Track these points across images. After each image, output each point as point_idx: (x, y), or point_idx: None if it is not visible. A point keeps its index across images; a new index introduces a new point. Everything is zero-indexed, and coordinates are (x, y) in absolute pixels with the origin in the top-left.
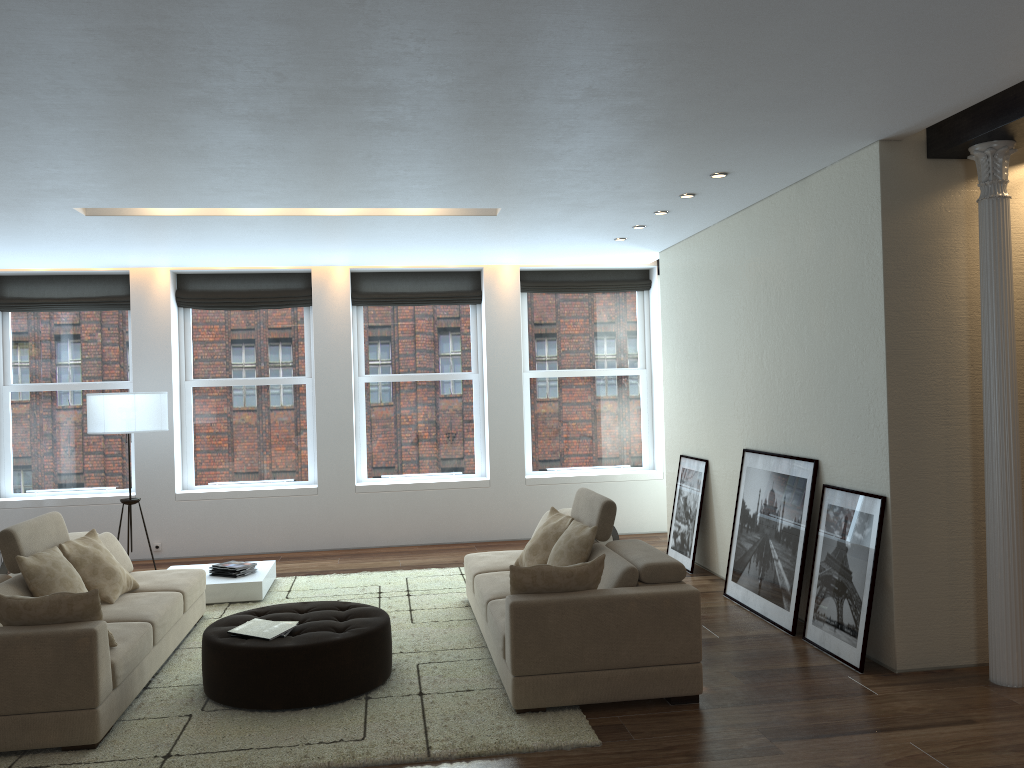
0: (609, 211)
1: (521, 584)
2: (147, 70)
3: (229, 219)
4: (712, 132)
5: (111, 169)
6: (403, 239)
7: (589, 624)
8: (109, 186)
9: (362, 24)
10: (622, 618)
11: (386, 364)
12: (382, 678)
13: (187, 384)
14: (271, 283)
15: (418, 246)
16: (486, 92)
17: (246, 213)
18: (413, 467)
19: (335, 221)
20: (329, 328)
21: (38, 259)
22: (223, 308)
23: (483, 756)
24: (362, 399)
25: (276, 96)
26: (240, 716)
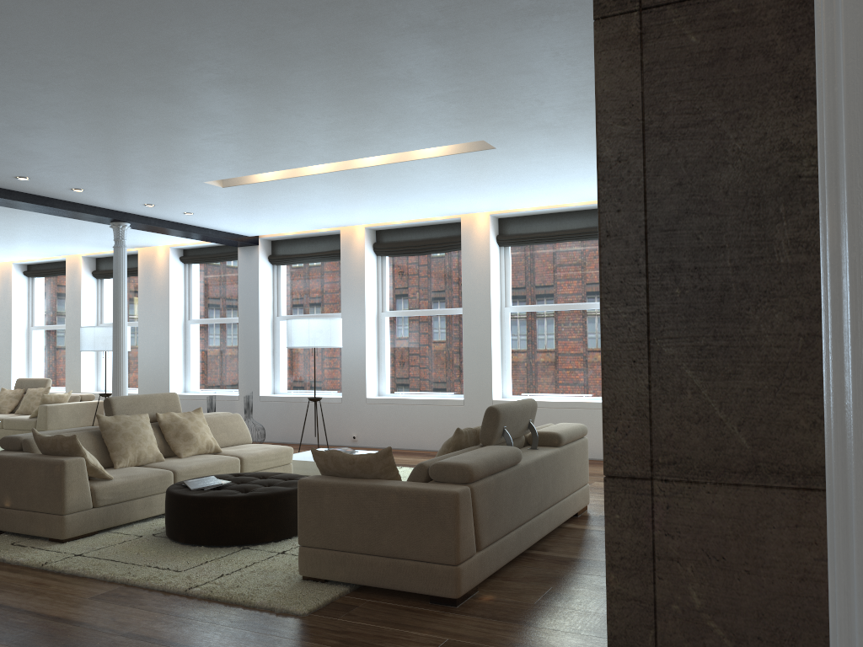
0: (590, 128)
1: (320, 466)
2: (22, 71)
3: (309, 179)
4: (492, 24)
5: (160, 149)
6: (470, 182)
7: (356, 509)
8: (186, 162)
9: (39, 2)
10: (384, 508)
11: (528, 296)
12: (272, 536)
13: (382, 315)
14: (438, 232)
15: (497, 187)
16: (227, 34)
17: (313, 172)
18: (549, 387)
19: (382, 171)
20: (473, 266)
21: (269, 225)
22: (405, 254)
23: (219, 601)
24: (507, 327)
25: (120, 72)
26: (160, 542)
